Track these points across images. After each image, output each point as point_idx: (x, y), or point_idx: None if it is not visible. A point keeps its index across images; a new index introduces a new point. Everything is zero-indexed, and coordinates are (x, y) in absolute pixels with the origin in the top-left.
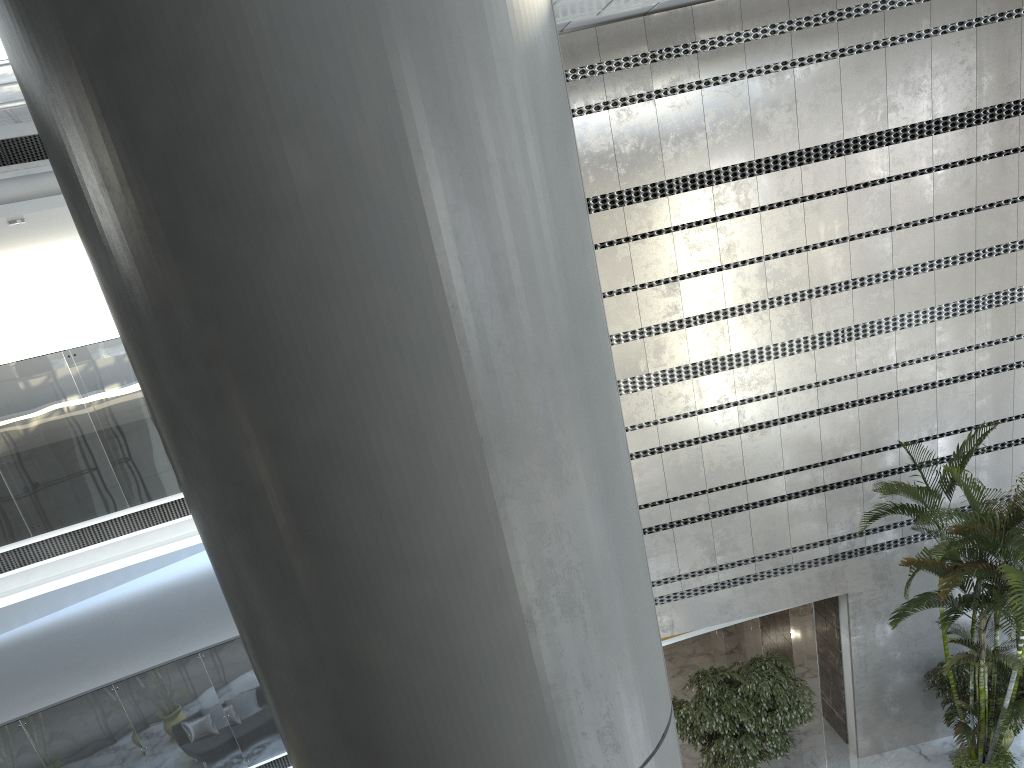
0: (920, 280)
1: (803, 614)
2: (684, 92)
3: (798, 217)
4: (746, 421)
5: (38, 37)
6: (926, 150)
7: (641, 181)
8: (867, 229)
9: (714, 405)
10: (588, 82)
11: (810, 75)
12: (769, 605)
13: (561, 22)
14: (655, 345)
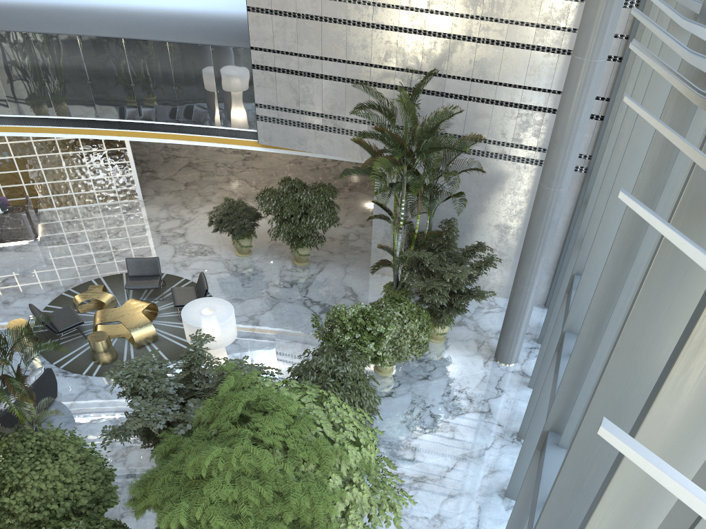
0: None
1: None
2: None
3: None
4: (326, 13)
5: None
6: None
7: None
8: None
9: None
10: None
11: None
12: (328, 151)
13: None
14: None
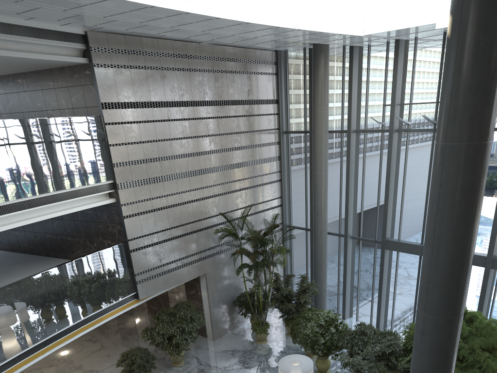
0: (218, 155)
1: (178, 290)
2: (140, 69)
3: (181, 126)
4: (169, 203)
5: (492, 41)
6: (216, 110)
7: (126, 100)
8: (202, 134)
9: (157, 196)
10: (104, 54)
11: (181, 75)
12: (181, 280)
13: (113, 28)
14: (135, 169)
